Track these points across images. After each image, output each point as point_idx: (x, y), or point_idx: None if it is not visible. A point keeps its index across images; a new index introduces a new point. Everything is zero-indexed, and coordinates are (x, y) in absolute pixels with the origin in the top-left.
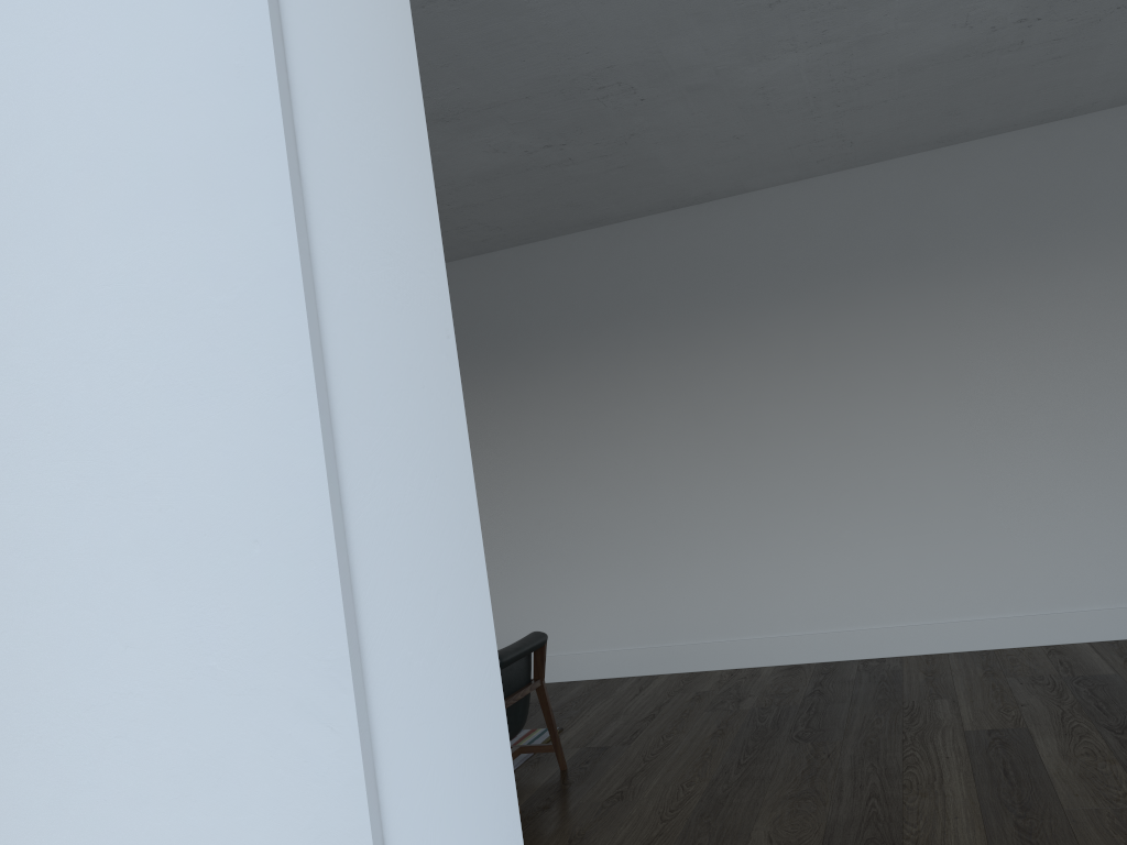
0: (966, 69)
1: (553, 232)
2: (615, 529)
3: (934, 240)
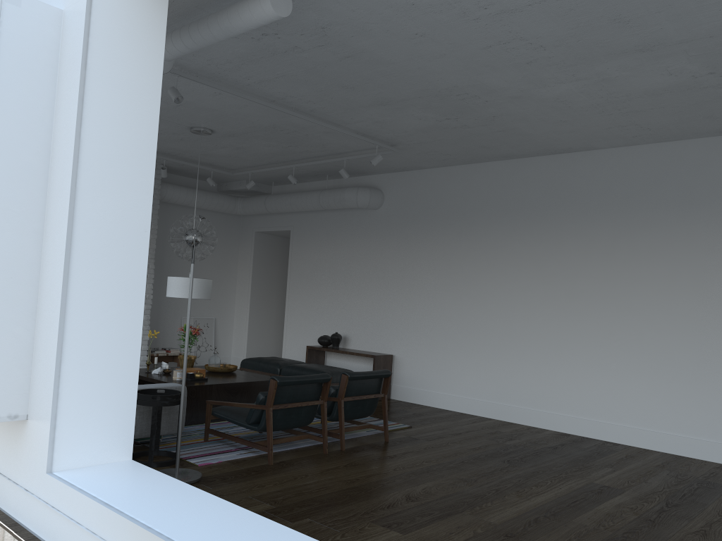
0: (697, 95)
1: (483, 159)
2: (487, 332)
3: (706, 194)
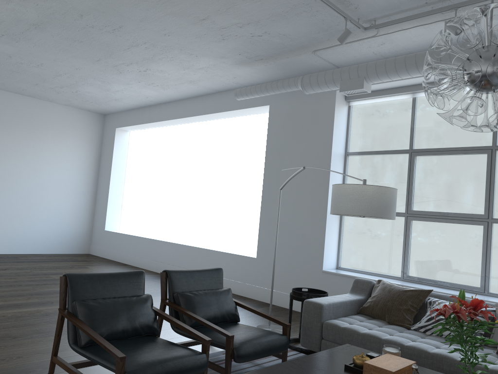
0: None
1: None
2: None
3: None
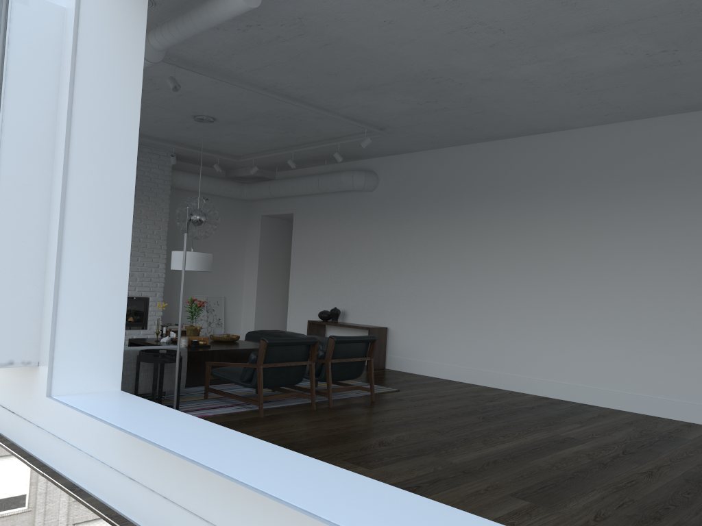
0: (655, 73)
1: (468, 141)
2: (473, 304)
3: (675, 168)
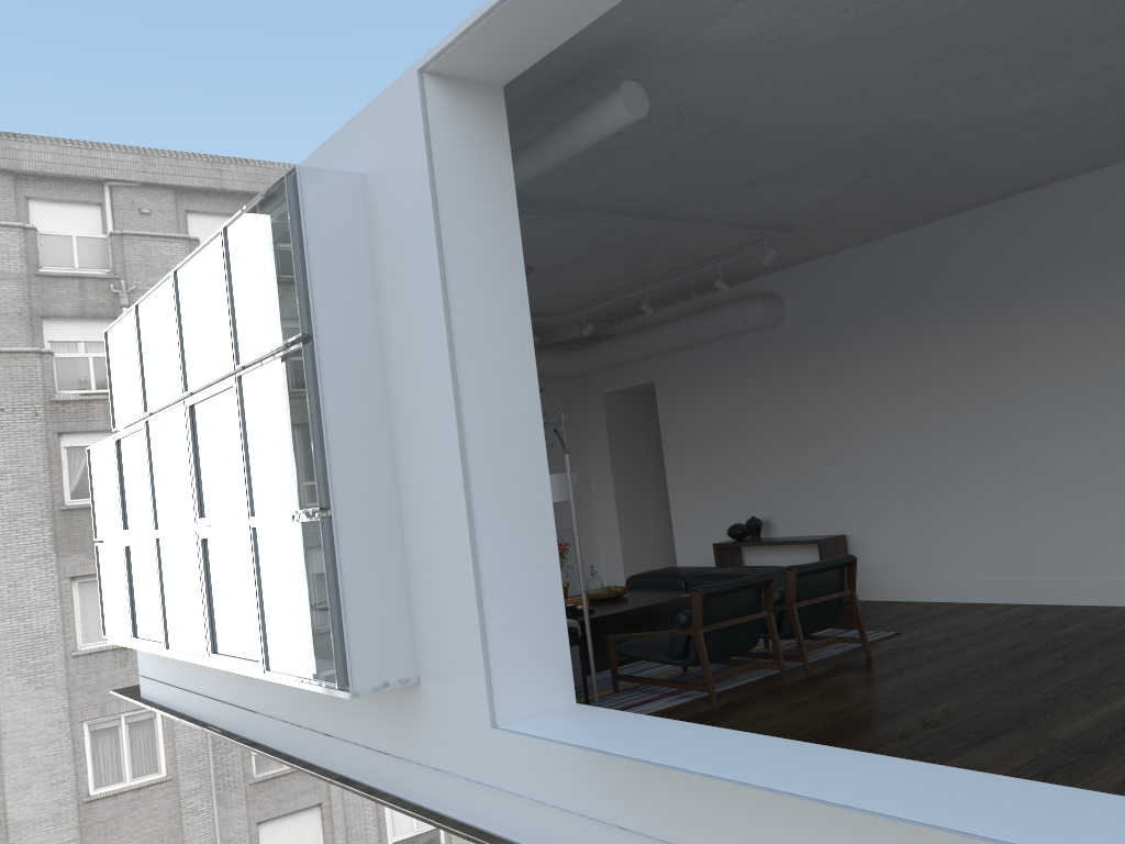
0: None
1: (927, 219)
2: (986, 476)
3: None
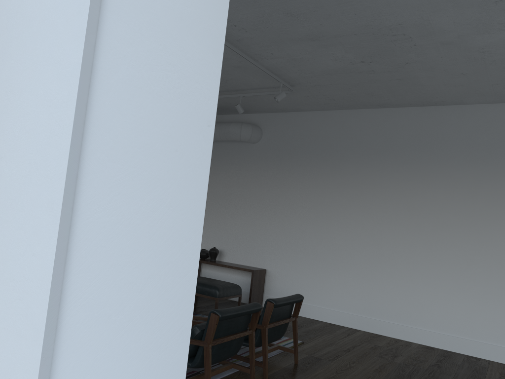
0: None
1: (359, 106)
2: (355, 255)
3: None
